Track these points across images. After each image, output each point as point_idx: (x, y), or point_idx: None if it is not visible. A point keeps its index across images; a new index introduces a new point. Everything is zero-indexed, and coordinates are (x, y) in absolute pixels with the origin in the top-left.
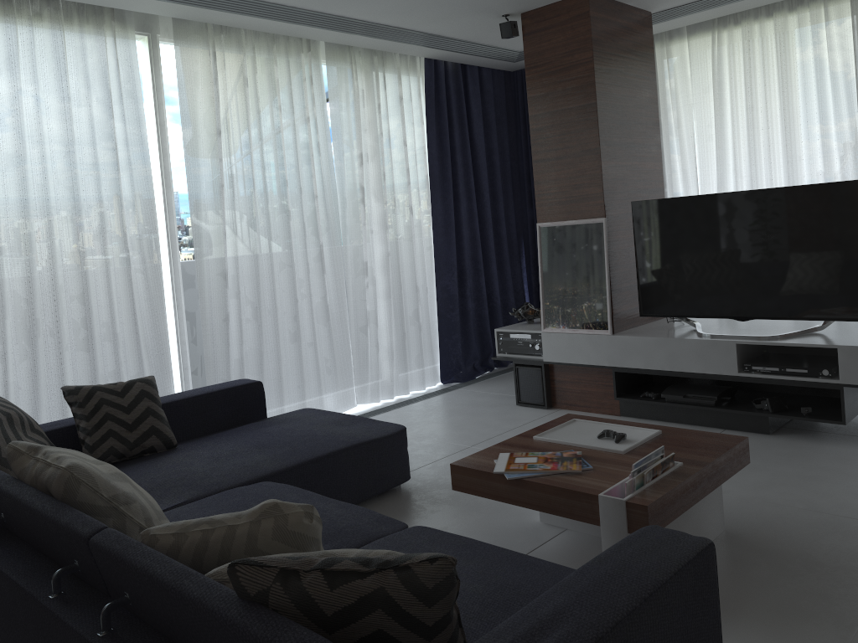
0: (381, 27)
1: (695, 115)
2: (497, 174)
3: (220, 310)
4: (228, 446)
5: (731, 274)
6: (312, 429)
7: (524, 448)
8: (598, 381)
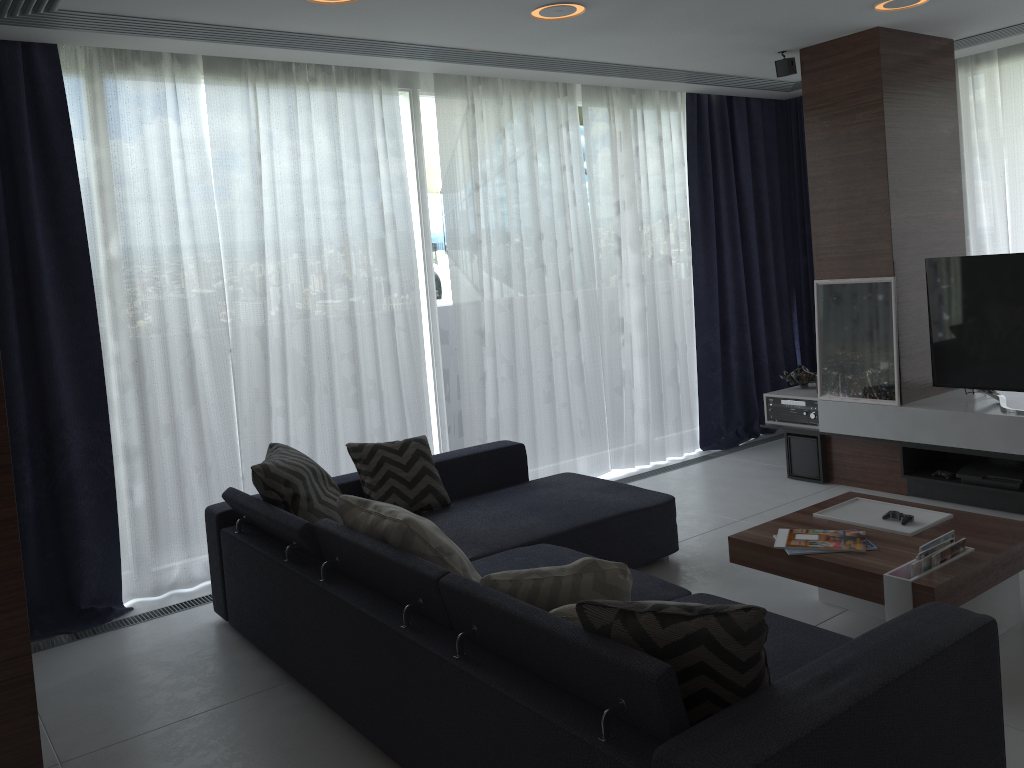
0: (644, 69)
1: (1005, 151)
2: (765, 217)
3: (477, 368)
4: (500, 508)
5: None
6: (579, 495)
7: (804, 525)
8: (883, 456)
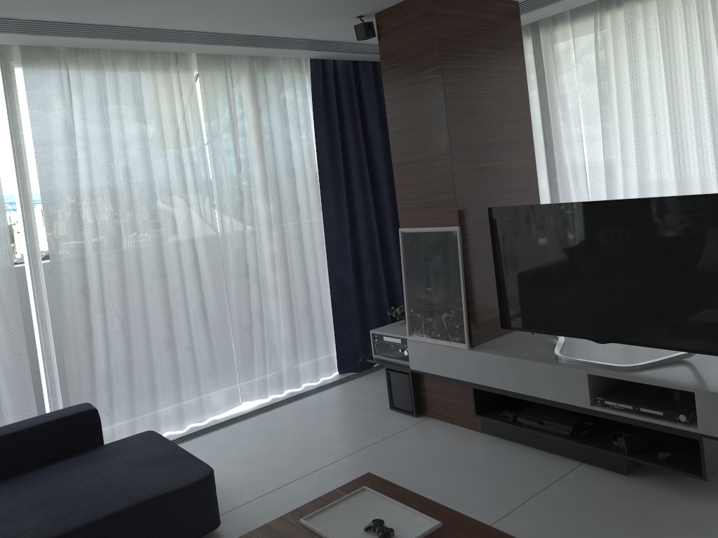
0: (238, 36)
1: (581, 102)
2: None
3: (83, 326)
4: (14, 501)
5: (588, 291)
6: (116, 474)
7: None
8: (461, 394)
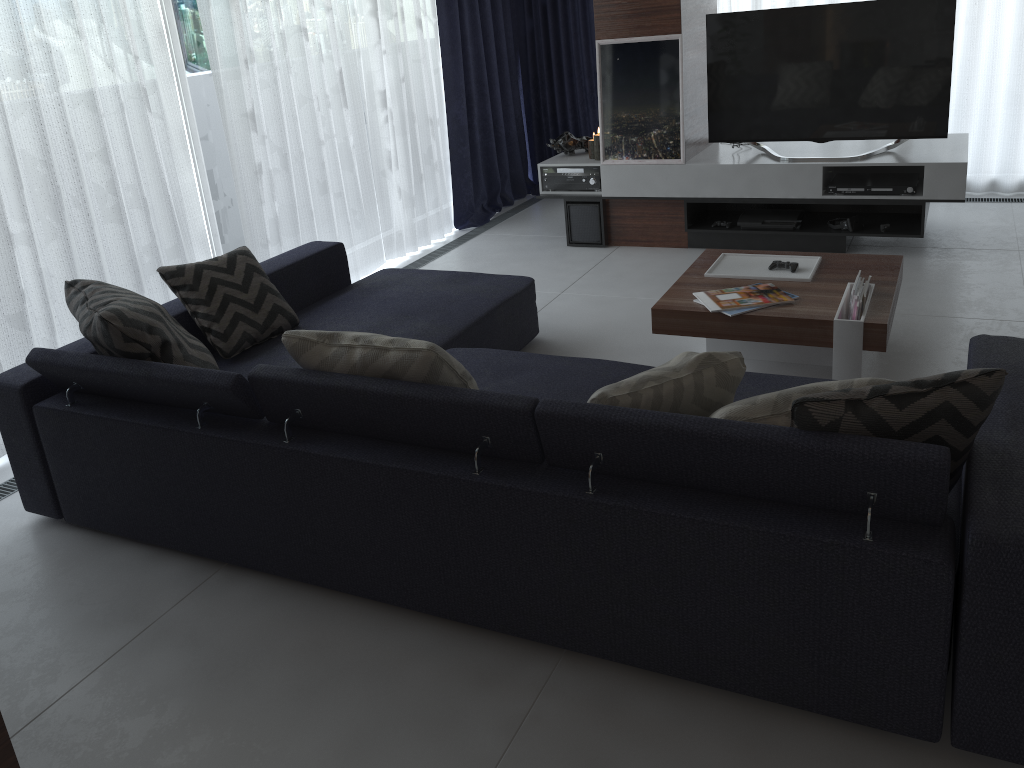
0: None
1: None
2: None
3: (251, 160)
4: (367, 318)
5: (814, 94)
6: (437, 291)
7: (707, 286)
8: (664, 214)
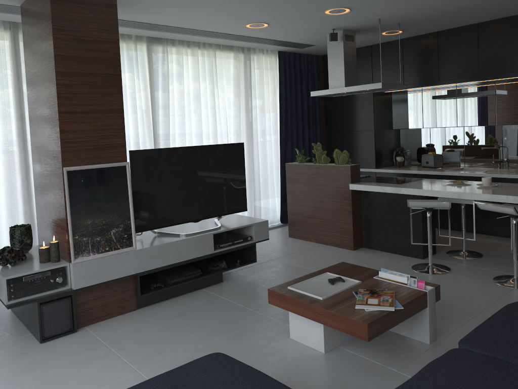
0: None
1: None
2: None
3: None
4: None
5: (191, 195)
6: None
7: (341, 302)
8: (119, 289)
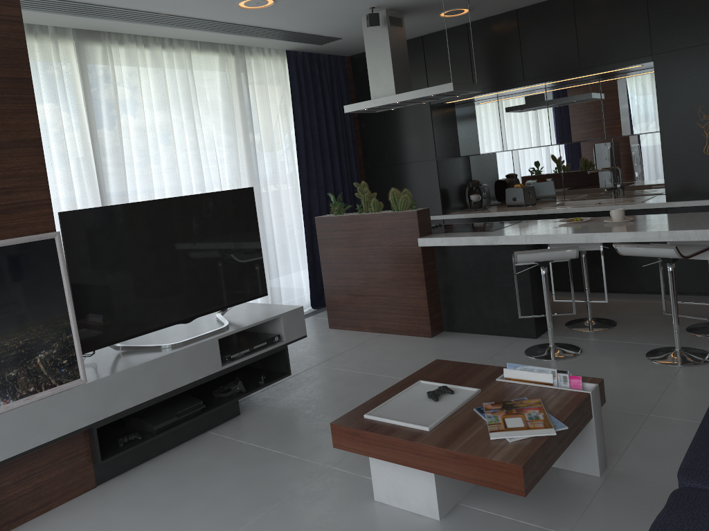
0: None
1: None
2: None
3: None
4: None
5: (175, 279)
6: None
7: (462, 432)
8: (62, 457)
